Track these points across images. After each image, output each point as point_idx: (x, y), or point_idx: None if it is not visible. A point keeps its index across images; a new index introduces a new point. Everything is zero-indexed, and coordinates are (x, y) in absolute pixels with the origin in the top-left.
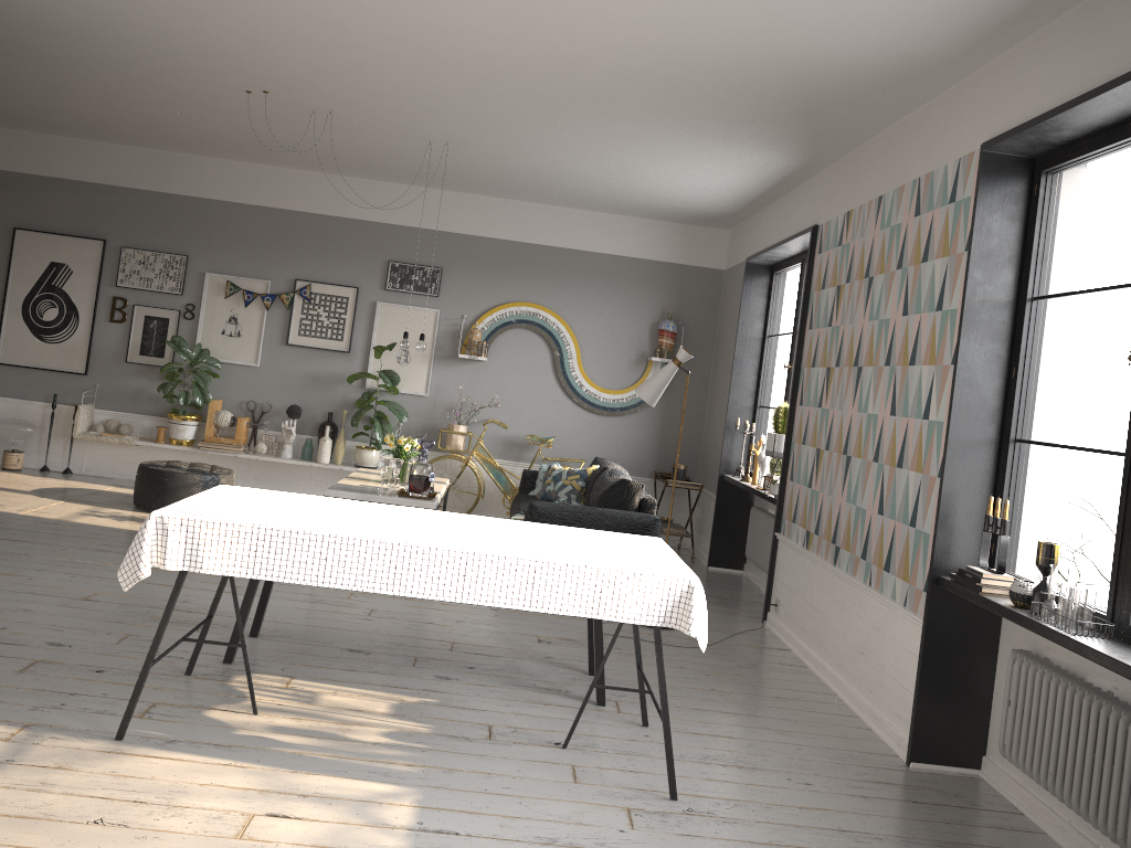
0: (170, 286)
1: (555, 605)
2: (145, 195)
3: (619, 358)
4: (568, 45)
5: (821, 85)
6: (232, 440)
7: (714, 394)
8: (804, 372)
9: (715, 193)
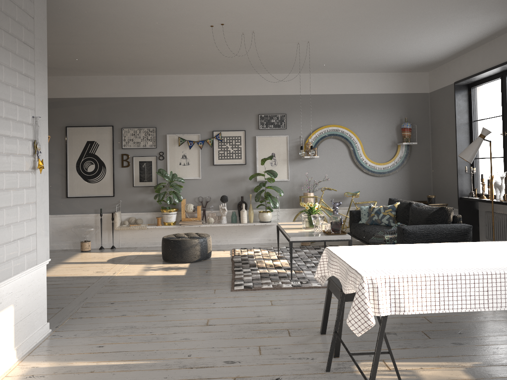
0: (149, 144)
1: None
2: (129, 100)
3: (382, 146)
4: None
5: None
6: (196, 218)
7: (436, 157)
8: None
9: (443, 49)
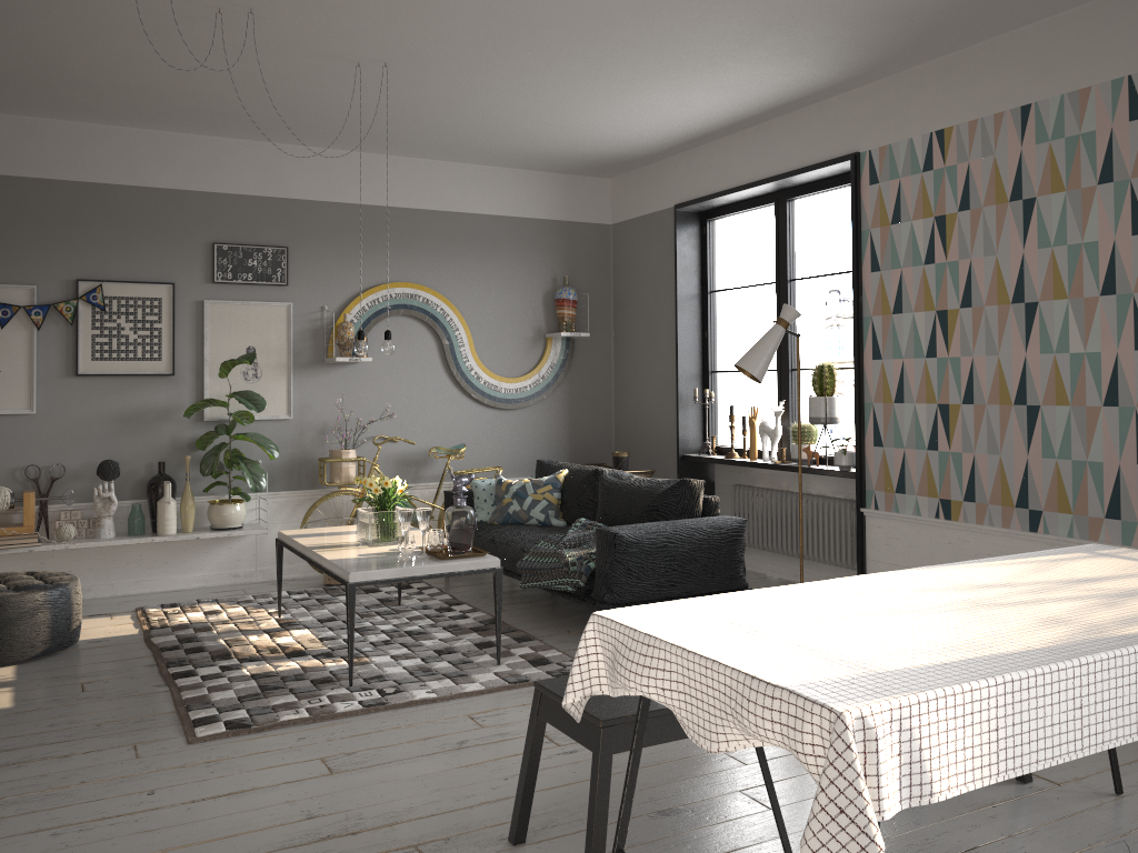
0: None
1: None
2: None
3: (514, 338)
4: None
5: None
6: (19, 528)
7: (626, 367)
8: (875, 321)
9: (667, 129)
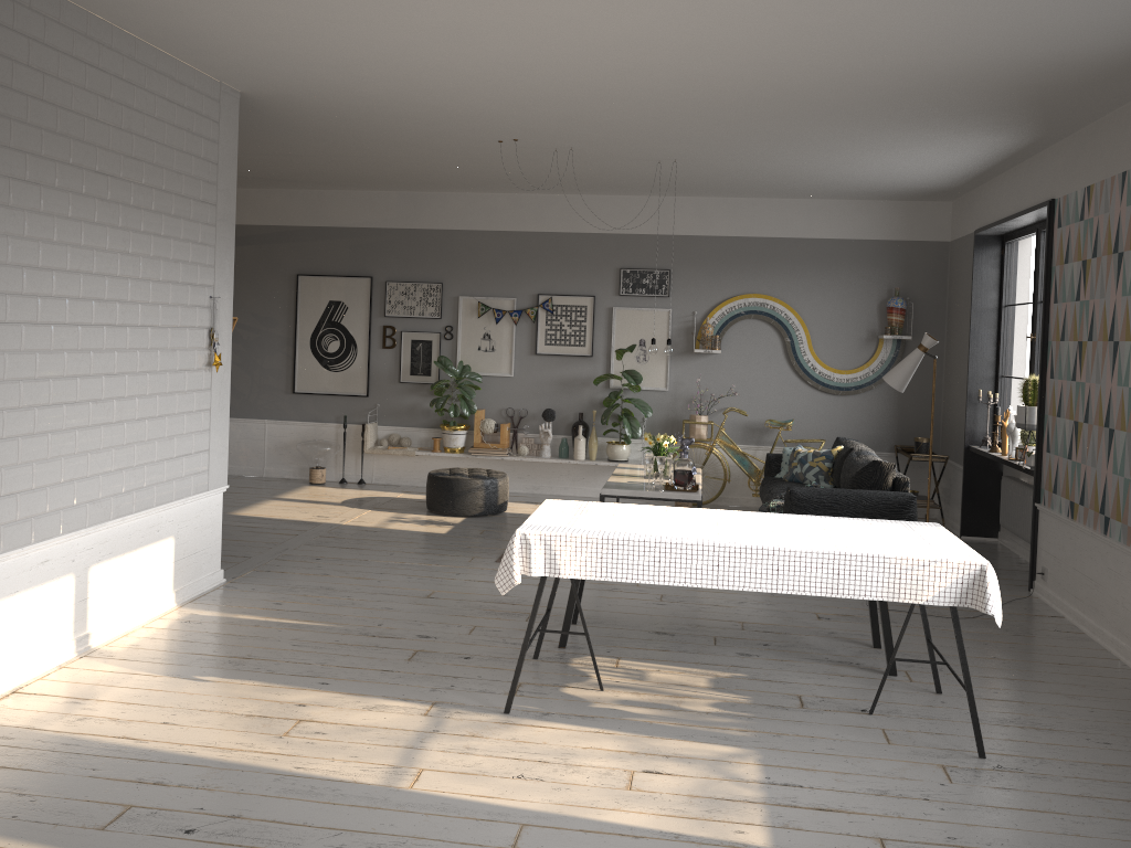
0: (430, 312)
1: (859, 592)
2: (400, 233)
3: (849, 338)
4: (803, 76)
5: (1055, 78)
6: (497, 444)
7: (949, 366)
8: (1052, 346)
9: (938, 173)
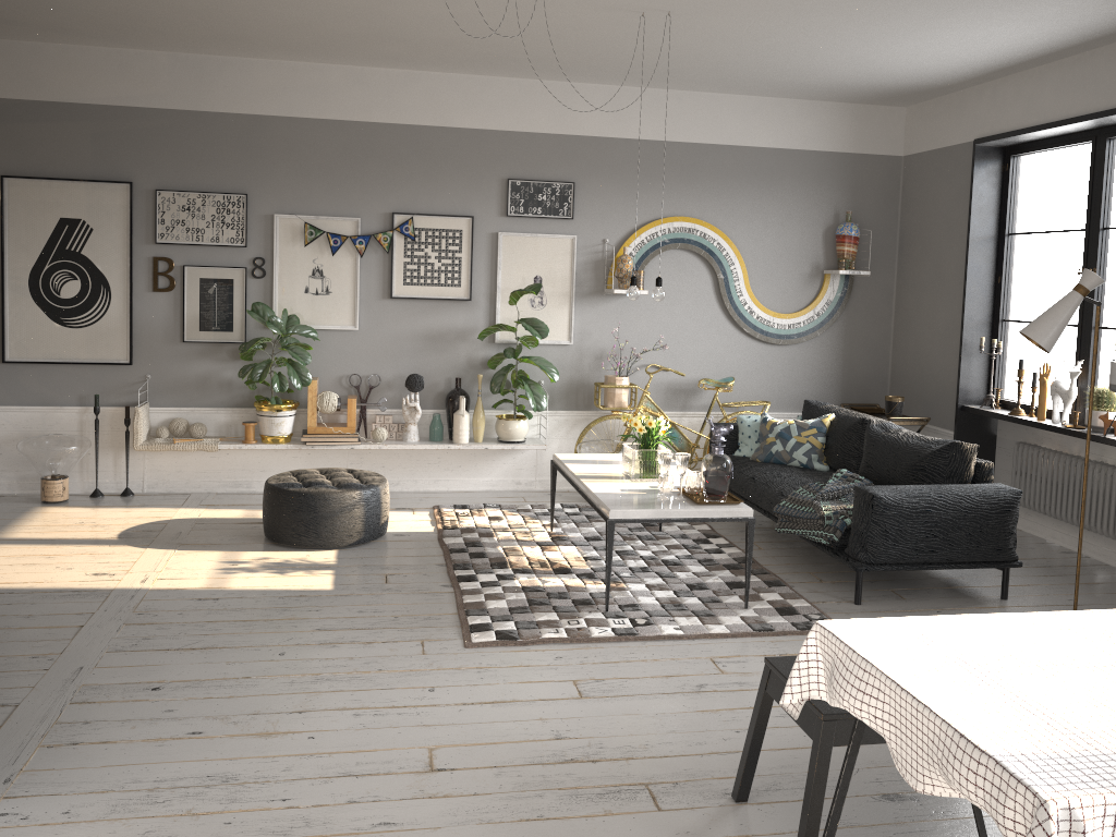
0: (229, 237)
1: None
2: (177, 117)
3: (790, 274)
4: None
5: None
6: (343, 428)
7: (907, 307)
8: None
9: (970, 60)
